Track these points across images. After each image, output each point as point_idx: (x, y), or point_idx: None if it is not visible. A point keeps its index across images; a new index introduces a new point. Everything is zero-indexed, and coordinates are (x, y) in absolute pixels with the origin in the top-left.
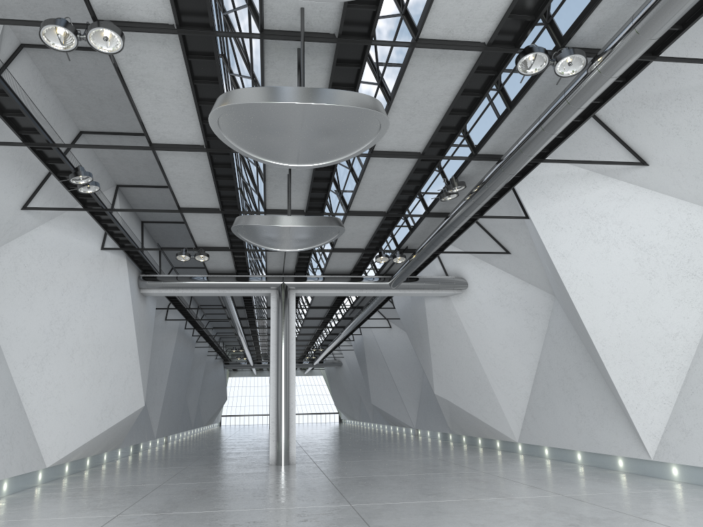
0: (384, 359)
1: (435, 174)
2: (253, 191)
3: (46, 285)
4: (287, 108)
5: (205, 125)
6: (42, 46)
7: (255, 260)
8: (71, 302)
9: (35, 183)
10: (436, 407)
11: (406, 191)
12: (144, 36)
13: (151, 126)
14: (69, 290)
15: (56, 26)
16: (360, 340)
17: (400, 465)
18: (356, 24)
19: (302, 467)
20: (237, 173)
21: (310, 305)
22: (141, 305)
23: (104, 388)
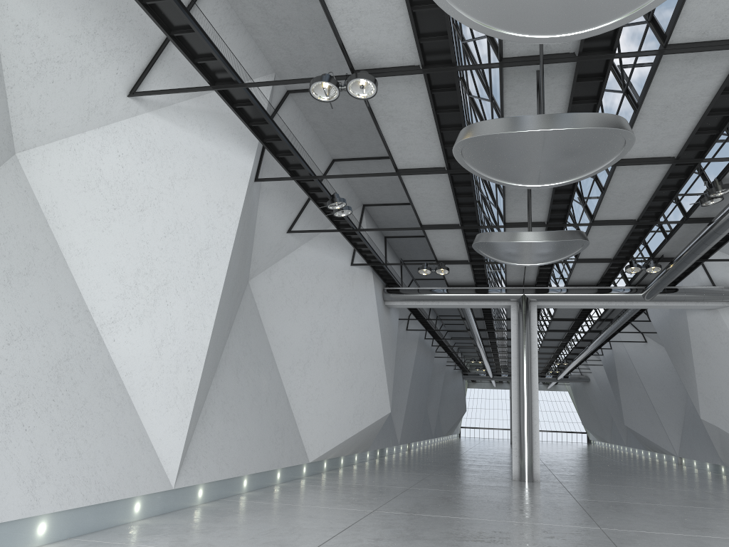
0: (639, 376)
1: (694, 177)
2: (492, 206)
3: (306, 298)
4: (528, 135)
5: (446, 149)
6: (303, 90)
7: (494, 272)
8: (326, 314)
9: (297, 209)
10: (703, 434)
11: (659, 197)
12: (393, 78)
13: (397, 154)
14: (325, 303)
15: (322, 82)
16: (610, 354)
17: (658, 494)
18: (597, 40)
19: (547, 486)
20: (477, 190)
21: (553, 317)
22: (385, 317)
23: (355, 393)
